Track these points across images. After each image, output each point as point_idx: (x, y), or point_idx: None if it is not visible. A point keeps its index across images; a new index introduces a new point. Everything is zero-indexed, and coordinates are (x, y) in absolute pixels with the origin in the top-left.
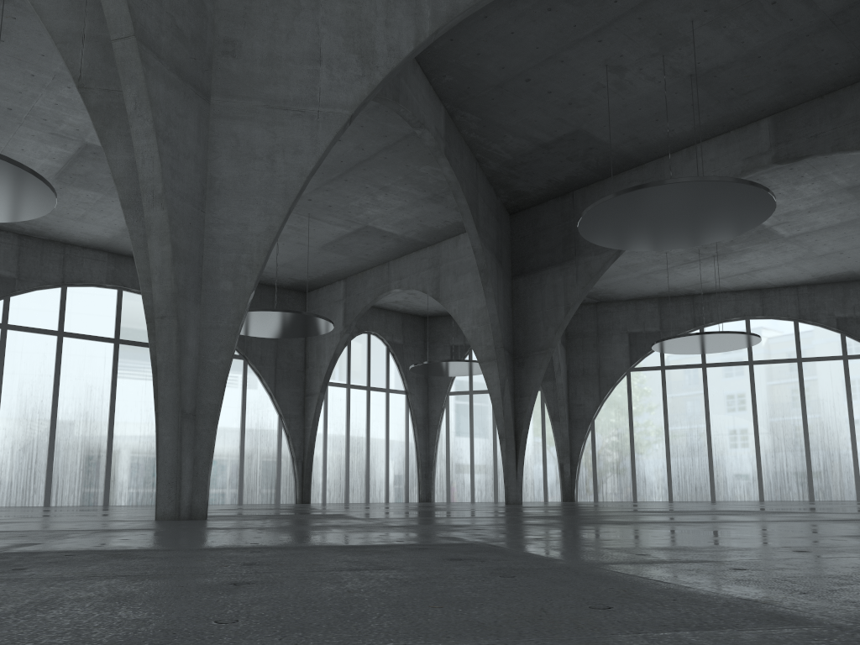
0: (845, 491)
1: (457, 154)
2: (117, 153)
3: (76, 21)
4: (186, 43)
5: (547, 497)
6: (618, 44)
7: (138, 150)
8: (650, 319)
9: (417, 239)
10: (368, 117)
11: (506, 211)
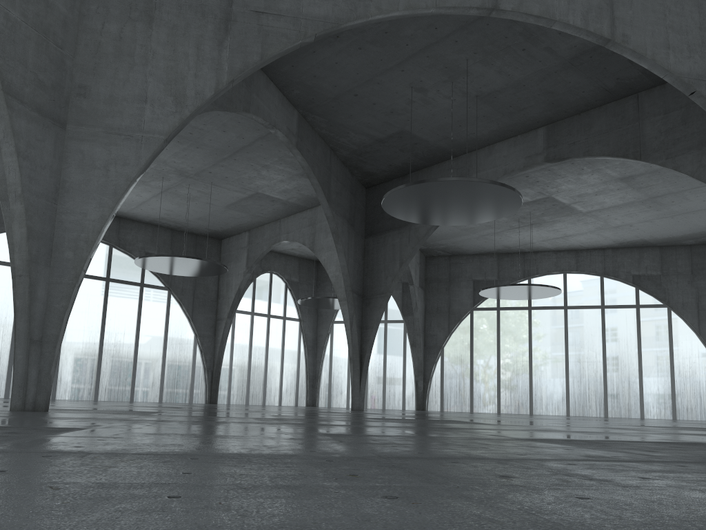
0: (632, 411)
1: (309, 146)
2: None
3: None
4: (46, 90)
5: (405, 406)
6: (417, 73)
7: (6, 164)
8: (490, 270)
9: (299, 204)
10: (242, 116)
11: (361, 186)
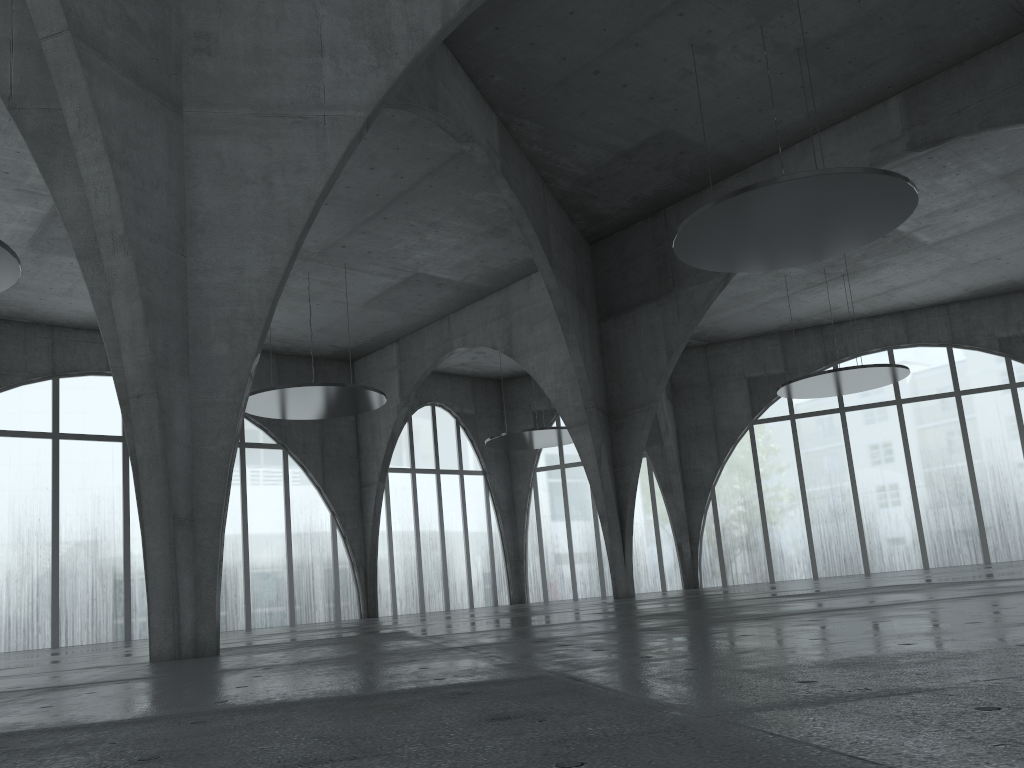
0: None
1: (517, 173)
2: (65, 189)
3: (1, 24)
4: (142, 39)
5: (666, 585)
6: (704, 16)
7: (88, 181)
8: (772, 359)
9: (480, 285)
10: (404, 136)
11: (584, 240)
